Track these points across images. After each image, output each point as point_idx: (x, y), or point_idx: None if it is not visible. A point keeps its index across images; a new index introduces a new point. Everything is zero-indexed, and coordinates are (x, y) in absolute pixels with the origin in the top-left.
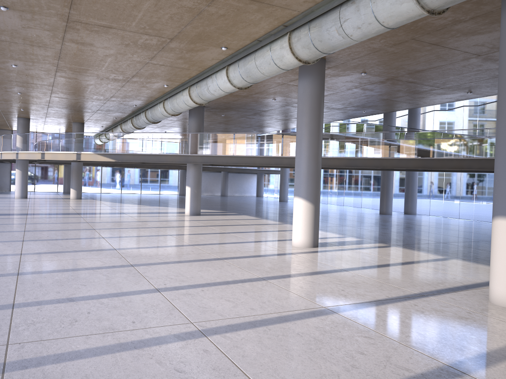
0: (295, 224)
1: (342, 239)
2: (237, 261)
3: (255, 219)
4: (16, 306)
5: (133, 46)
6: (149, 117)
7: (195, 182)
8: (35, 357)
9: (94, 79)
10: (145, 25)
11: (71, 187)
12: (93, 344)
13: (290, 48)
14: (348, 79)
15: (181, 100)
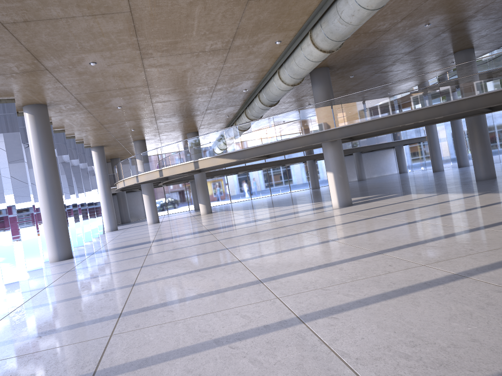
0: None
1: None
2: None
3: (430, 196)
4: None
5: None
6: (264, 99)
7: (338, 165)
8: None
9: (188, 59)
10: None
11: (199, 202)
12: None
13: None
14: None
15: (301, 57)
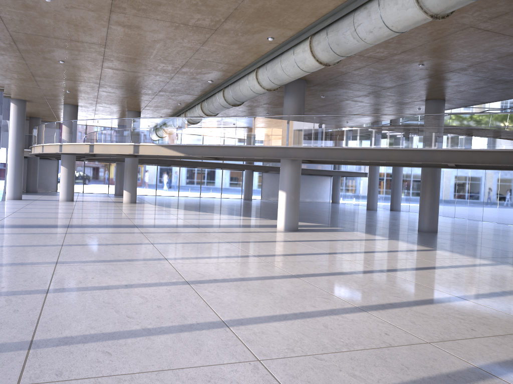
0: None
1: None
2: None
3: (380, 239)
4: None
5: None
6: (229, 97)
7: (293, 186)
8: None
9: (165, 28)
10: None
11: (125, 188)
12: None
13: None
14: None
15: (290, 62)
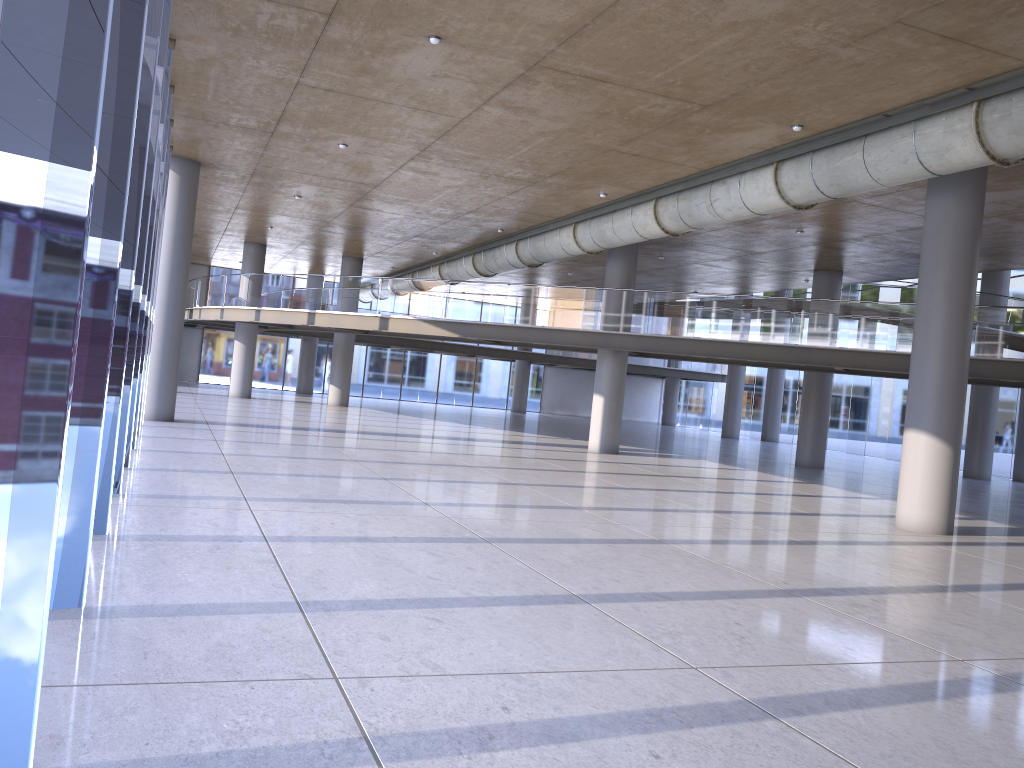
0: (910, 484)
1: (974, 522)
2: (845, 549)
3: (736, 469)
4: (588, 600)
5: (612, 117)
6: (526, 254)
7: (615, 388)
8: (785, 696)
9: (470, 177)
10: (677, 79)
11: (332, 382)
12: (848, 683)
13: (978, 133)
14: (1000, 197)
15: (626, 224)
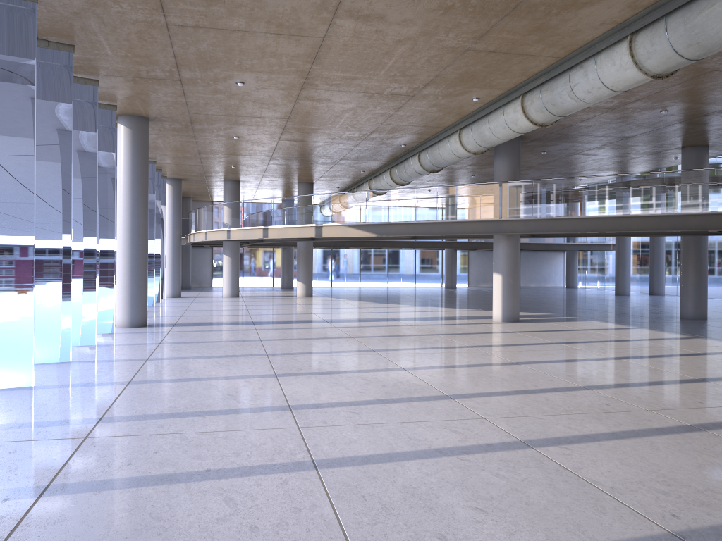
0: None
1: None
2: None
3: (624, 328)
4: None
5: (457, 11)
6: (426, 162)
7: (510, 266)
8: None
9: (357, 98)
10: None
11: (298, 279)
12: None
13: None
14: None
15: (500, 123)
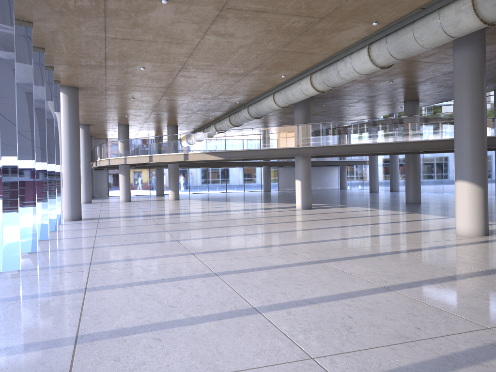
0: (461, 211)
1: None
2: (425, 253)
3: (373, 210)
4: (261, 310)
5: (274, 32)
6: (253, 112)
7: (306, 175)
8: None
9: (212, 76)
10: (302, 4)
11: (170, 188)
12: (412, 358)
13: (474, 9)
14: (495, 47)
15: (298, 90)
